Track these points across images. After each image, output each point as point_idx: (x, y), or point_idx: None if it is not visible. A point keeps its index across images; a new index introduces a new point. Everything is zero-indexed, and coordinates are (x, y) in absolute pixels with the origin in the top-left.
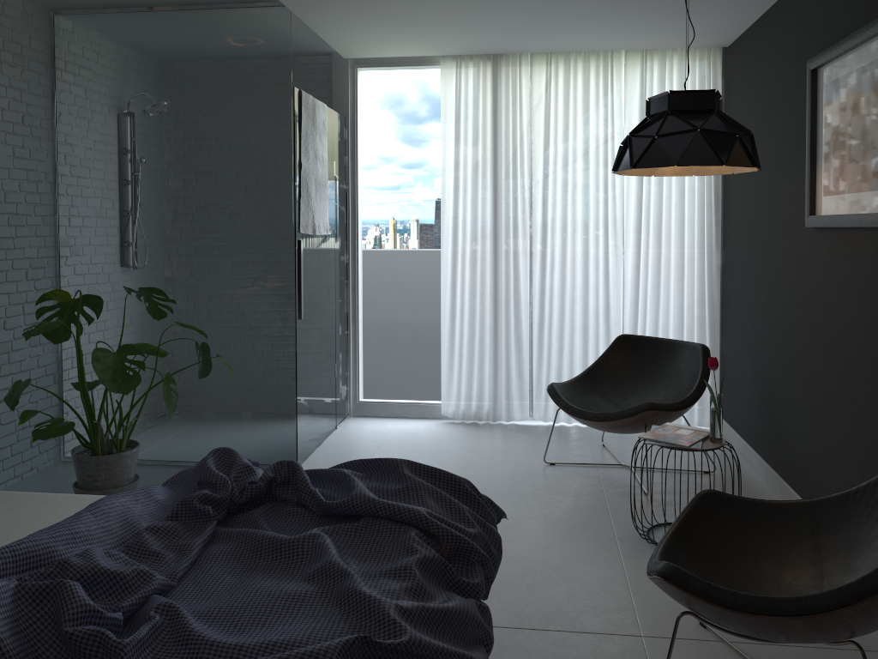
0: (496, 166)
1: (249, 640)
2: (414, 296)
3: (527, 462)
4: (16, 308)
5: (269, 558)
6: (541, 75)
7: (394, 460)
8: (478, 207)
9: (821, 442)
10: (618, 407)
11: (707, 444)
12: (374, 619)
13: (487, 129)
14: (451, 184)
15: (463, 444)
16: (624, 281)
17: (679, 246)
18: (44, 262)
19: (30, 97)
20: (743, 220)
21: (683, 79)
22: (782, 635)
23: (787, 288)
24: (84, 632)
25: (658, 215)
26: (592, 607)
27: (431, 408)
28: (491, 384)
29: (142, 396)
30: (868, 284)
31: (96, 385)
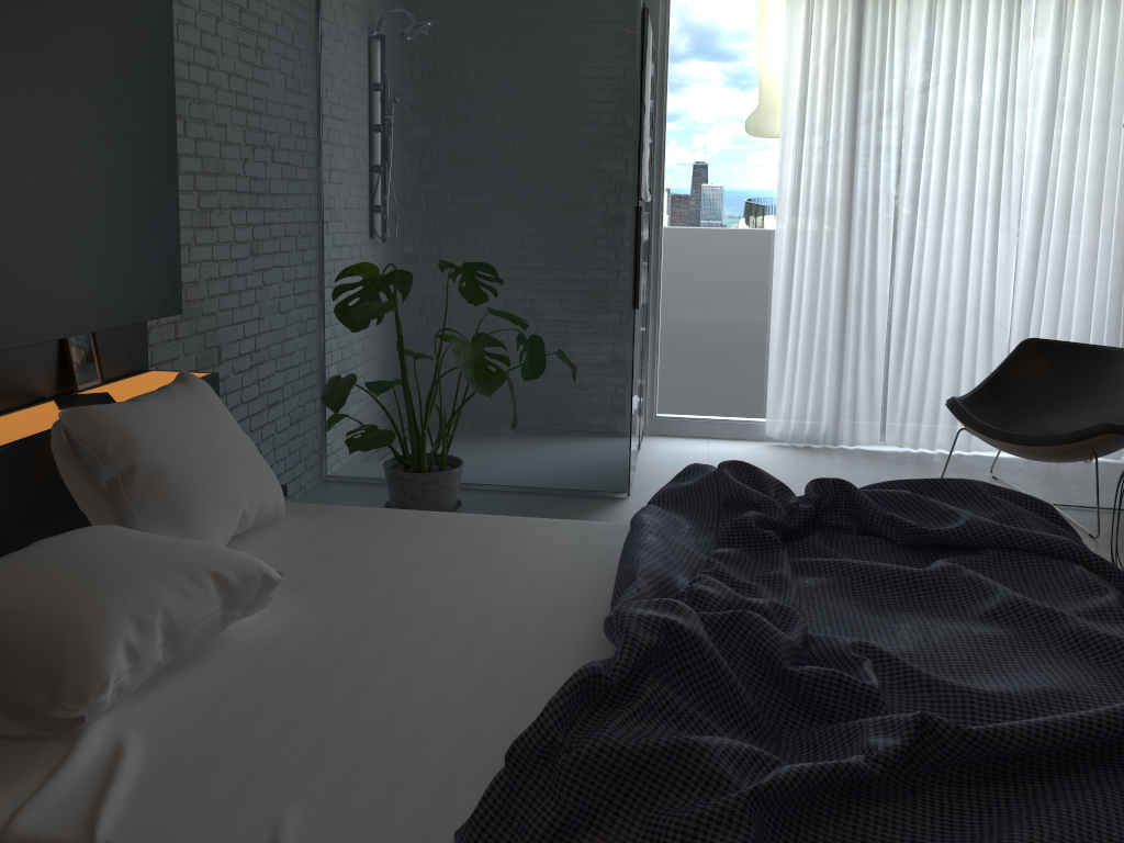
0: (857, 116)
1: (1010, 688)
2: (732, 285)
3: None
4: (288, 286)
5: (900, 594)
6: None
7: (966, 481)
8: (827, 170)
9: None
10: (1032, 429)
11: None
12: None
13: (844, 68)
14: (791, 140)
15: (815, 472)
16: (1016, 270)
17: (1093, 227)
18: (309, 229)
19: (298, 10)
20: None
21: (1118, 5)
22: None
23: None
24: (815, 673)
25: (1070, 186)
26: None
27: (750, 427)
28: (832, 399)
29: (466, 401)
30: None
31: (391, 386)
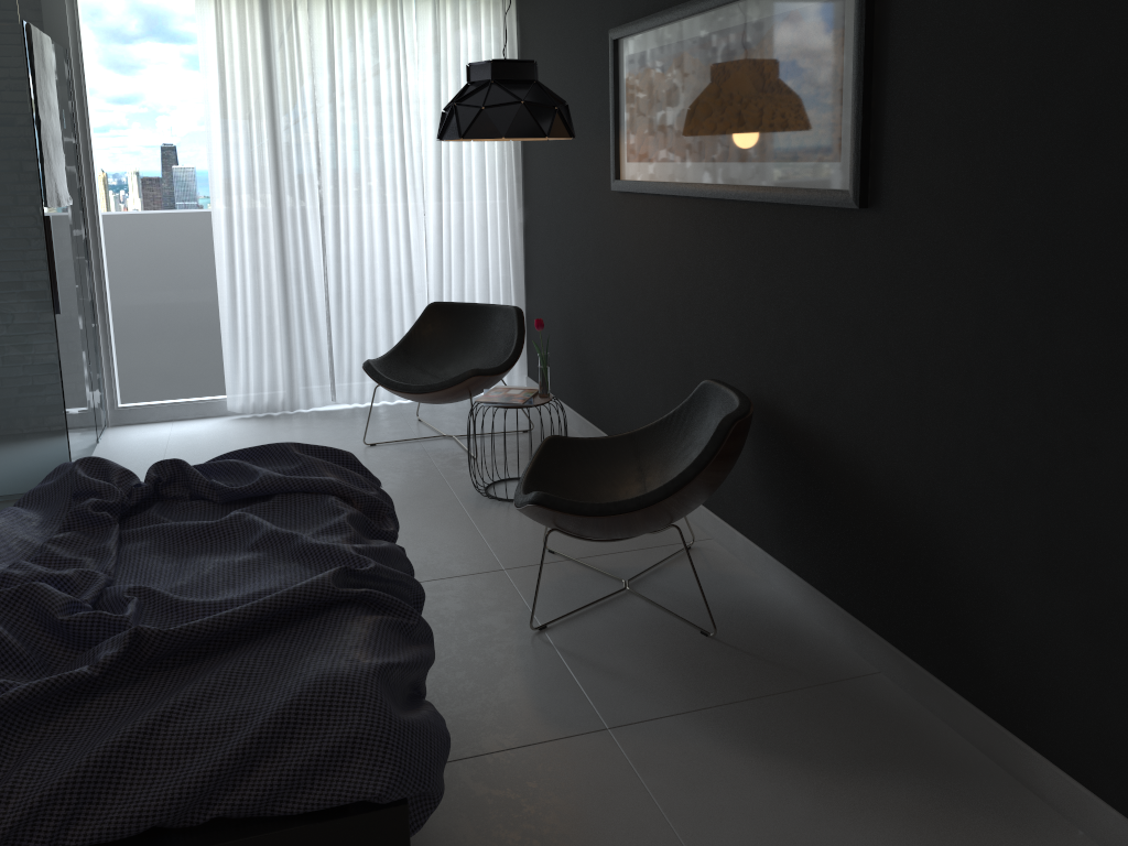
0: (275, 116)
1: (236, 595)
2: (180, 275)
3: (346, 447)
4: None
5: (198, 542)
6: (321, 8)
7: (281, 444)
8: (254, 165)
9: (630, 386)
10: (436, 378)
11: (538, 399)
12: (337, 560)
13: (259, 71)
14: (218, 138)
15: (266, 439)
16: (427, 244)
17: (482, 205)
18: None
19: None
20: (547, 177)
21: (479, 22)
22: (626, 529)
23: (595, 248)
24: (81, 617)
25: (460, 172)
26: (454, 557)
27: (213, 404)
28: (286, 370)
29: None
30: (668, 244)
31: None
